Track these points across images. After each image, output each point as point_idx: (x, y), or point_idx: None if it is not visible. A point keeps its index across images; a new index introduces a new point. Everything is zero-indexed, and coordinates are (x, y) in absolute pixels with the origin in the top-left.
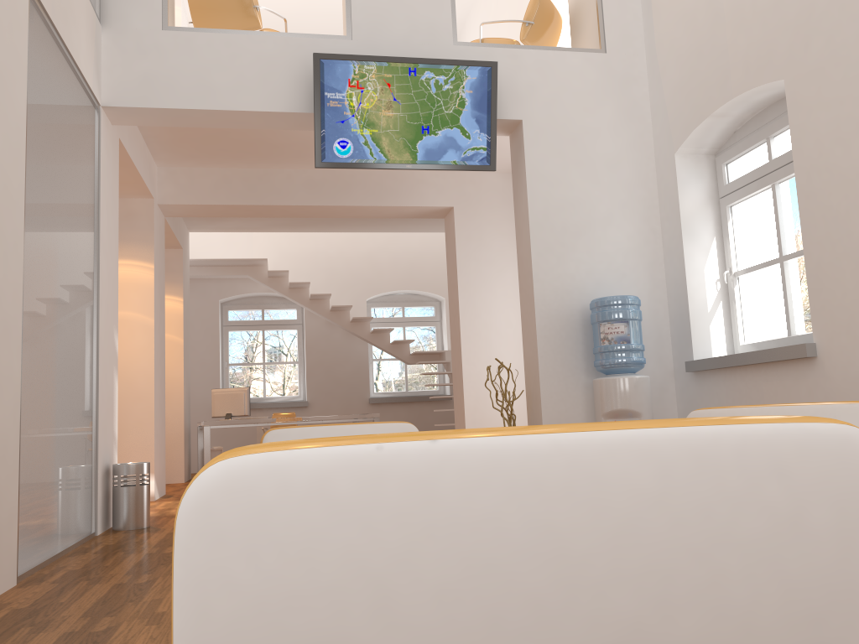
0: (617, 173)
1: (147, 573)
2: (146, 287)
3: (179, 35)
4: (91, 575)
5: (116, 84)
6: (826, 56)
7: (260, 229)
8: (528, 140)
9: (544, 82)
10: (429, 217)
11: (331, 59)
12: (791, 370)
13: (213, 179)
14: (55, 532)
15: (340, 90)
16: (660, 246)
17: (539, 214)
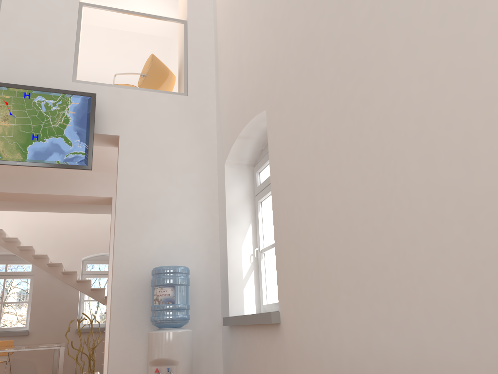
0: (189, 176)
1: None
2: None
3: None
4: None
5: None
6: (283, 92)
7: None
8: (123, 150)
9: (139, 111)
10: (100, 204)
11: None
12: (269, 332)
13: None
14: None
15: None
16: (217, 229)
17: (125, 202)
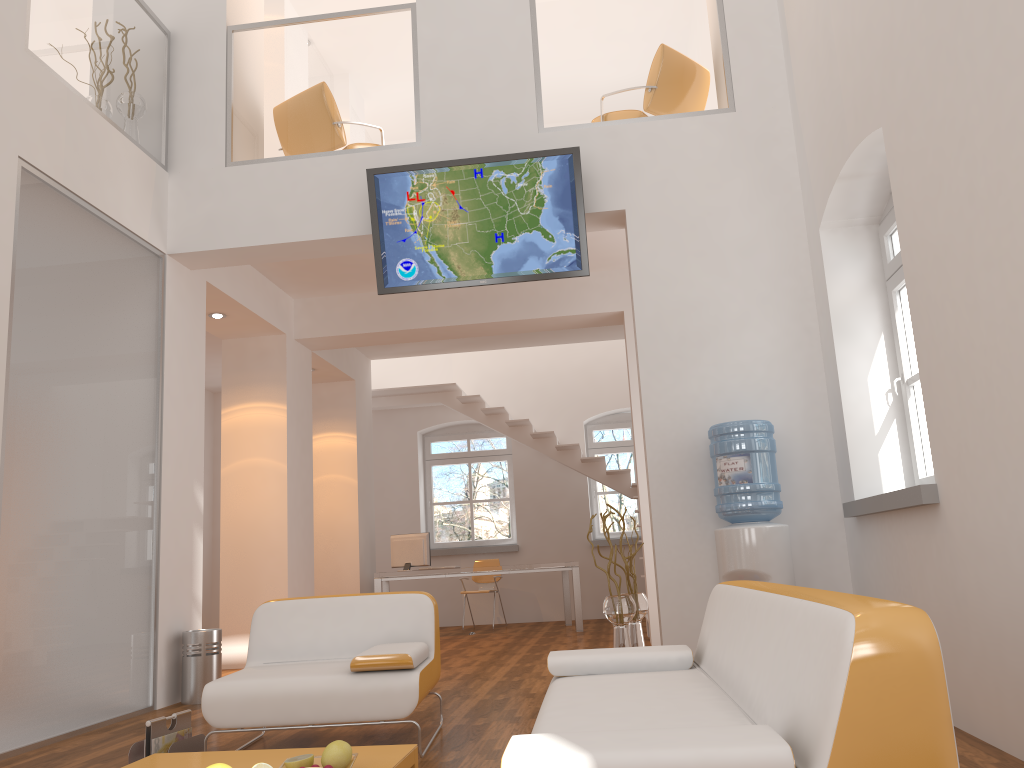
0: (754, 260)
1: (101, 762)
2: (279, 430)
3: (241, 170)
4: (56, 760)
5: (181, 229)
6: (908, 93)
7: (443, 350)
8: (634, 233)
9: (652, 160)
10: (604, 325)
11: (386, 173)
12: (923, 520)
13: (350, 307)
14: (69, 708)
15: (399, 205)
16: (818, 350)
17: (649, 322)
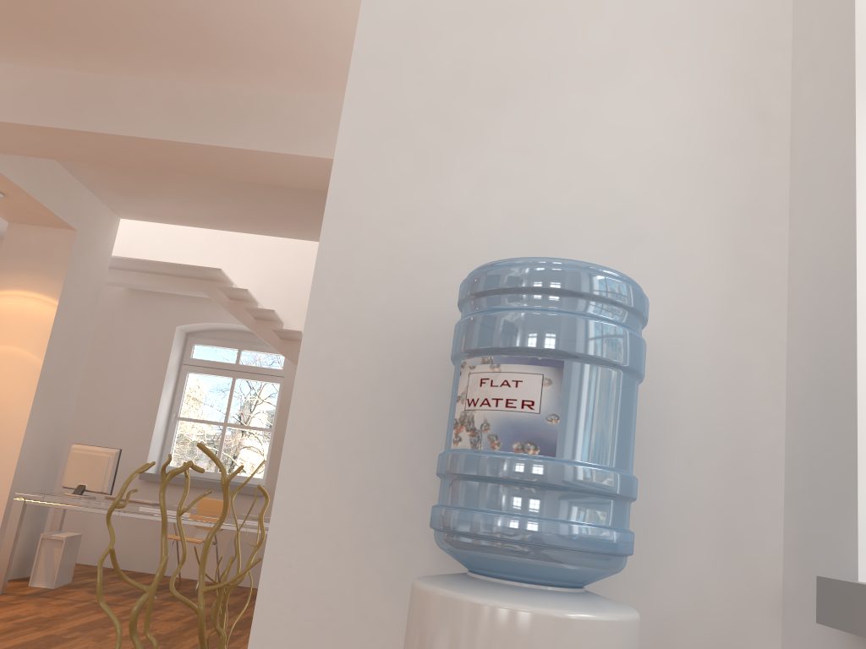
0: None
1: None
2: None
3: None
4: None
5: None
6: None
7: (212, 223)
8: None
9: None
10: None
11: None
12: None
13: (20, 83)
14: None
15: None
16: (782, 164)
17: (392, 29)
